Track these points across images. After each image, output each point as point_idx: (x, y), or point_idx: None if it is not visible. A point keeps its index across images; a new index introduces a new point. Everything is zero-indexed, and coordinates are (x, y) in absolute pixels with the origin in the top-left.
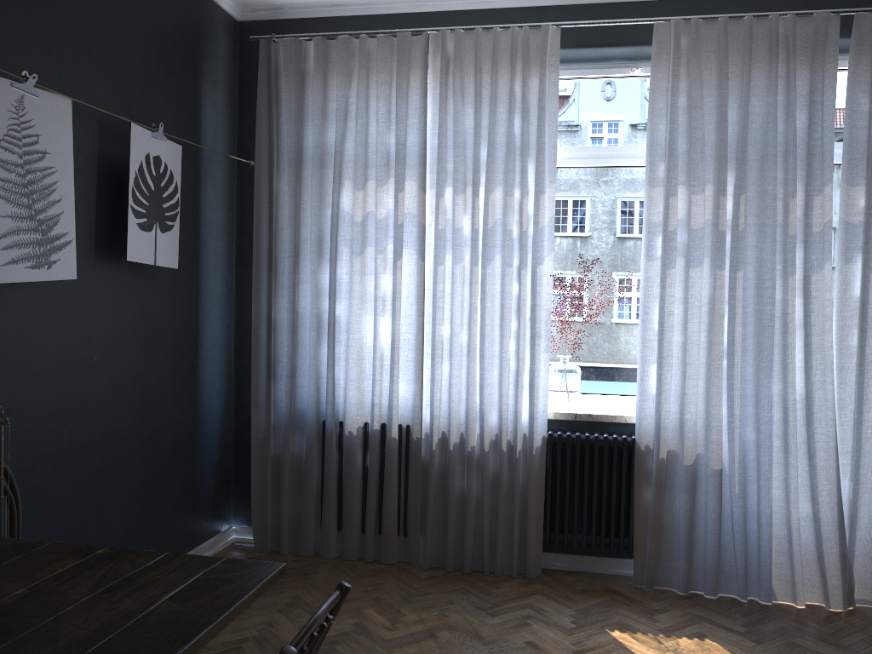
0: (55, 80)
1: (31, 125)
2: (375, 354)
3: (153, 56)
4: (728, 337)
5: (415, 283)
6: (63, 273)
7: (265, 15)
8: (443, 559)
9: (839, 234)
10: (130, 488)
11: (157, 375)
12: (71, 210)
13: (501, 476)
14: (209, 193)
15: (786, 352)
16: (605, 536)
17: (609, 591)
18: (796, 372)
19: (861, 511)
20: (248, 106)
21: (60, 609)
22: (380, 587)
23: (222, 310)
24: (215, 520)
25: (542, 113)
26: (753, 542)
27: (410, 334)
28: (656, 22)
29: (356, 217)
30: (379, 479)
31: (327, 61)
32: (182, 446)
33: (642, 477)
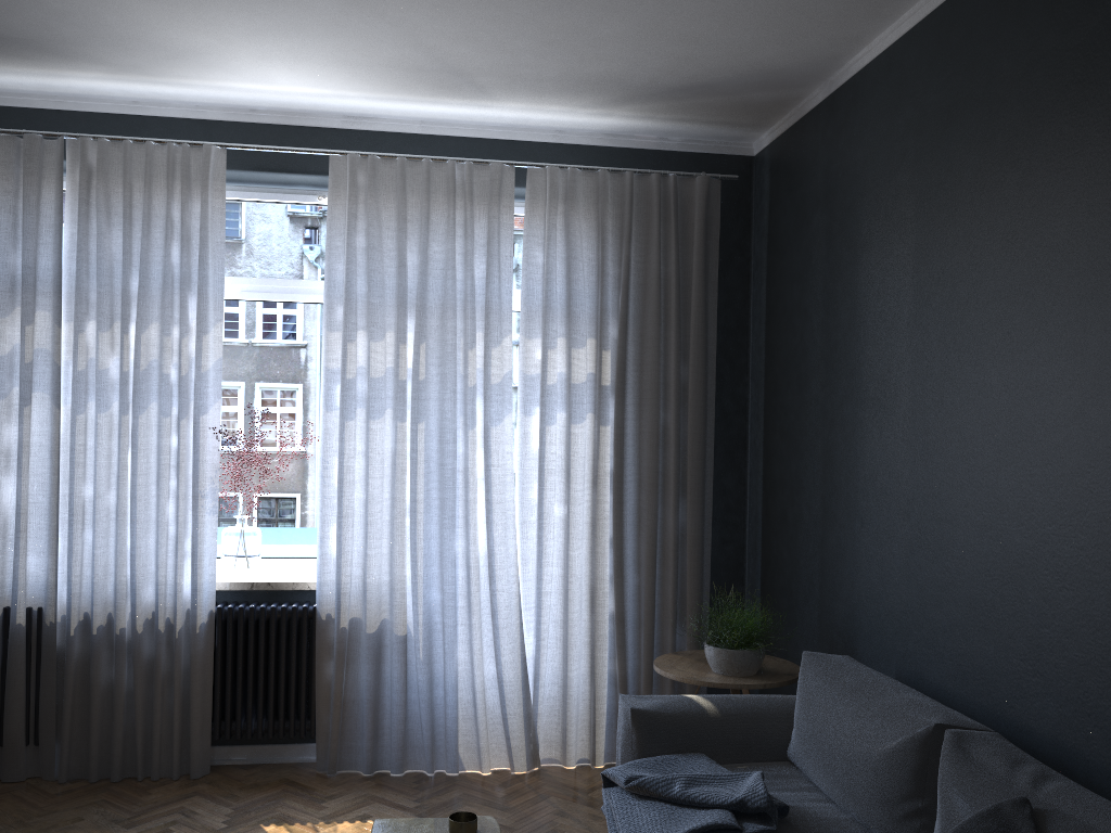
0: None
1: None
2: None
3: None
4: (411, 493)
5: (50, 435)
6: None
7: None
8: (86, 767)
9: (519, 386)
10: None
11: None
12: None
13: (159, 661)
14: None
15: (468, 508)
16: (284, 720)
17: (284, 782)
18: (480, 528)
19: (543, 667)
20: None
21: None
22: None
23: None
24: None
25: (204, 243)
26: (440, 710)
27: (44, 496)
28: (332, 154)
29: None
30: (1, 677)
31: None
32: None
33: (324, 649)
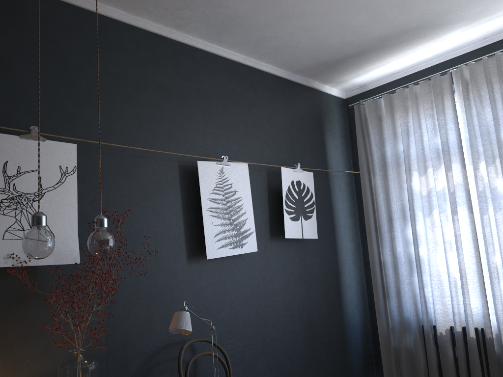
0: (242, 155)
1: (228, 180)
2: (450, 279)
3: (294, 130)
4: None
5: (470, 229)
6: (249, 249)
7: (357, 91)
8: None
9: None
10: (303, 365)
11: (314, 299)
12: (252, 217)
13: None
14: (337, 194)
15: None
16: None
17: None
18: None
19: None
20: (355, 141)
21: None
22: None
23: (354, 258)
24: None
25: None
26: None
27: (472, 263)
28: None
29: (422, 192)
30: (467, 367)
31: (392, 106)
32: (335, 341)
33: None
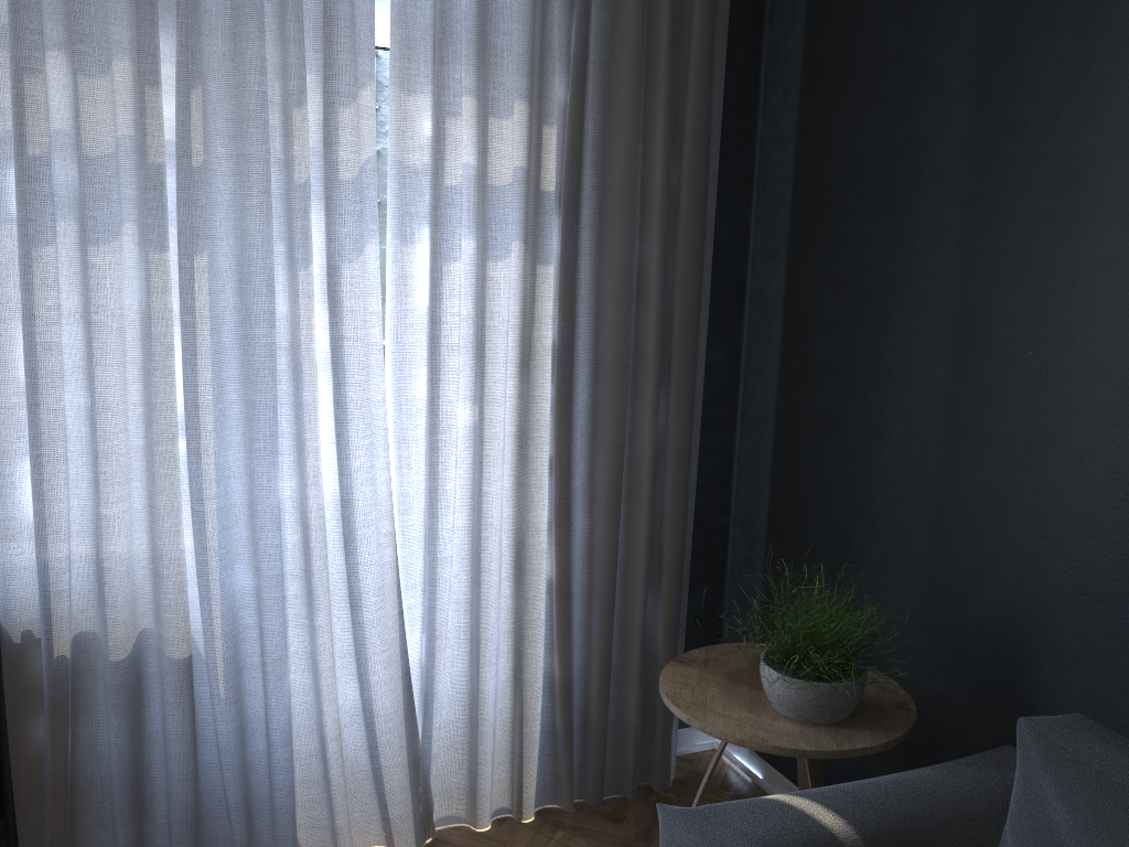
0: None
1: None
2: None
3: None
4: (186, 394)
5: None
6: None
7: None
8: None
9: (390, 187)
10: None
11: None
12: None
13: None
14: None
15: (302, 420)
16: None
17: None
18: (324, 453)
19: (440, 682)
20: None
21: None
22: None
23: None
24: None
25: None
26: (261, 773)
27: None
28: None
29: None
30: None
31: None
32: None
33: (23, 697)
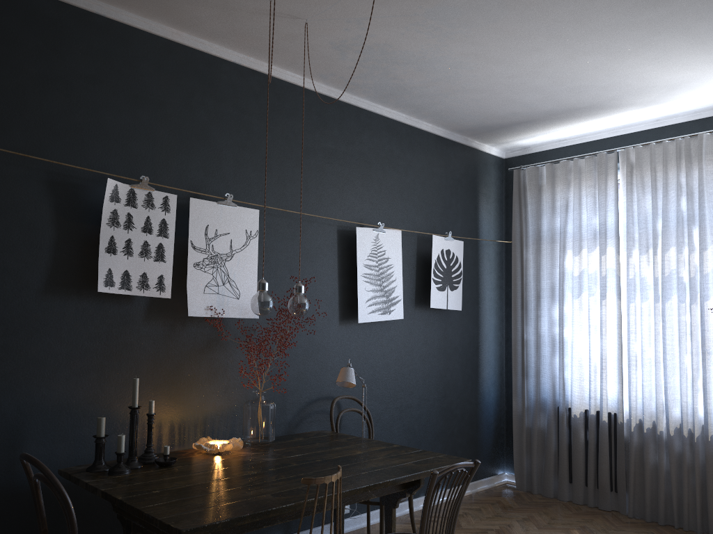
0: (395, 220)
1: (382, 246)
2: (590, 363)
3: (448, 194)
4: None
5: (616, 315)
6: (396, 316)
7: (519, 153)
8: (643, 512)
9: None
10: (435, 434)
11: (451, 371)
12: (401, 284)
13: (684, 455)
14: (485, 264)
15: None
16: None
17: None
18: None
19: None
20: (510, 208)
21: (370, 459)
22: (590, 521)
23: (495, 333)
24: (492, 466)
25: (701, 194)
26: None
27: (614, 350)
28: None
29: (574, 273)
30: (596, 450)
31: (554, 177)
32: (468, 415)
33: None
